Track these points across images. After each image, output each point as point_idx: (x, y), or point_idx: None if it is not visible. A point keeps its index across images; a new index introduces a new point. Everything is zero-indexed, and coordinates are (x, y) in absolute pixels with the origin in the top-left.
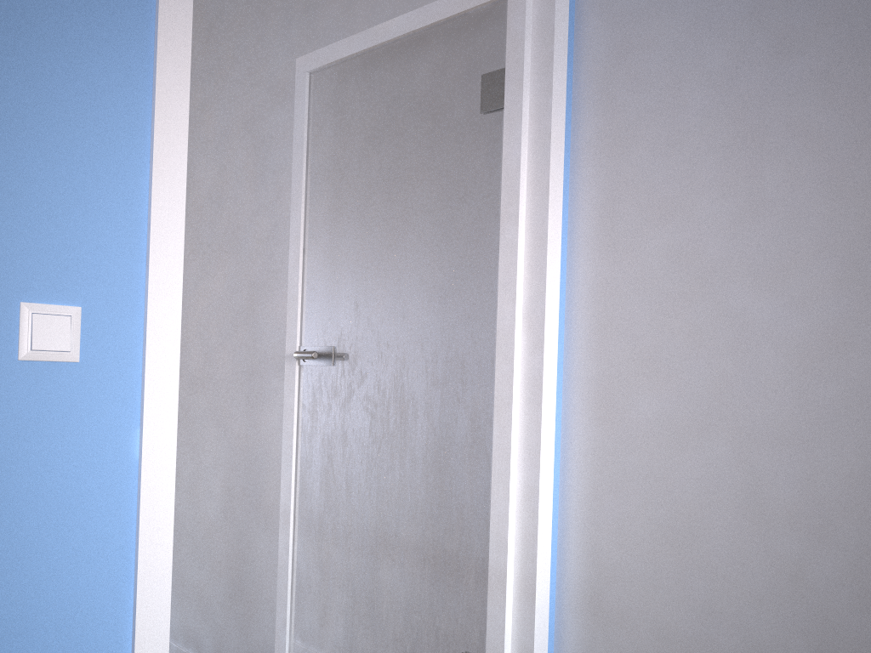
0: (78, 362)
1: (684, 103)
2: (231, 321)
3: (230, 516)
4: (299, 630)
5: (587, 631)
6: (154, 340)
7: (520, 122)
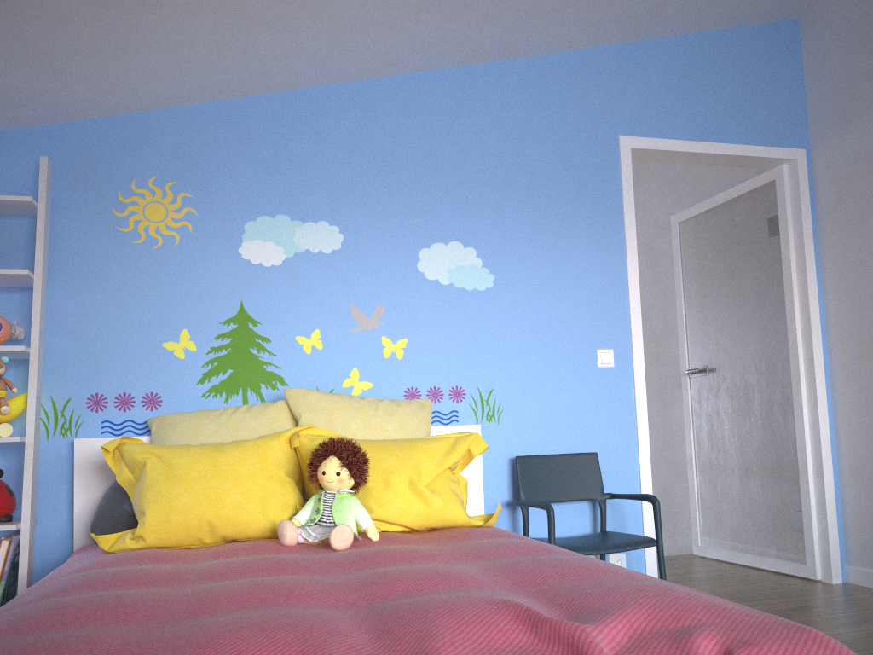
0: (613, 367)
1: (867, 221)
2: (646, 362)
3: (657, 475)
4: (704, 521)
5: (855, 490)
6: (635, 358)
7: (787, 240)
